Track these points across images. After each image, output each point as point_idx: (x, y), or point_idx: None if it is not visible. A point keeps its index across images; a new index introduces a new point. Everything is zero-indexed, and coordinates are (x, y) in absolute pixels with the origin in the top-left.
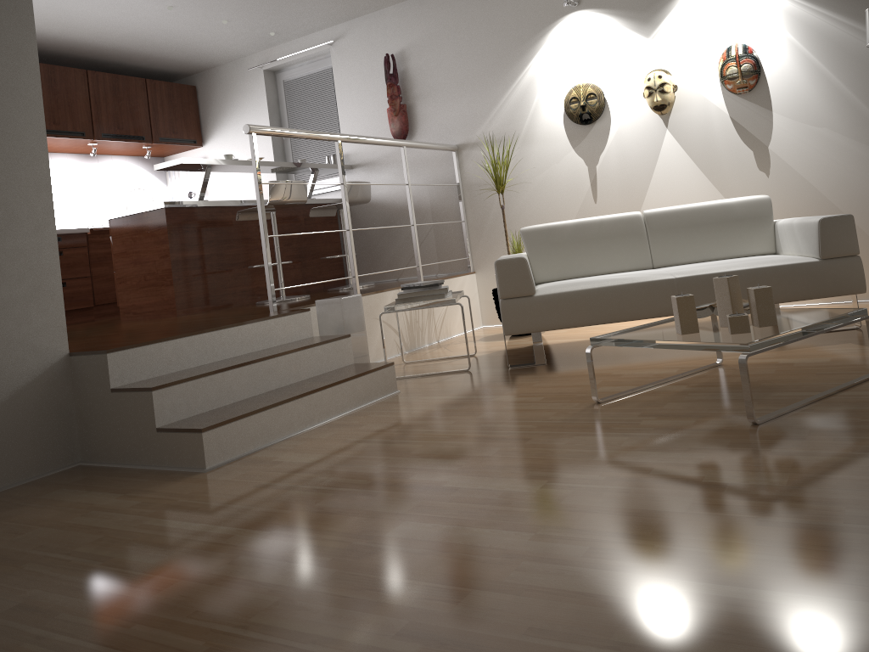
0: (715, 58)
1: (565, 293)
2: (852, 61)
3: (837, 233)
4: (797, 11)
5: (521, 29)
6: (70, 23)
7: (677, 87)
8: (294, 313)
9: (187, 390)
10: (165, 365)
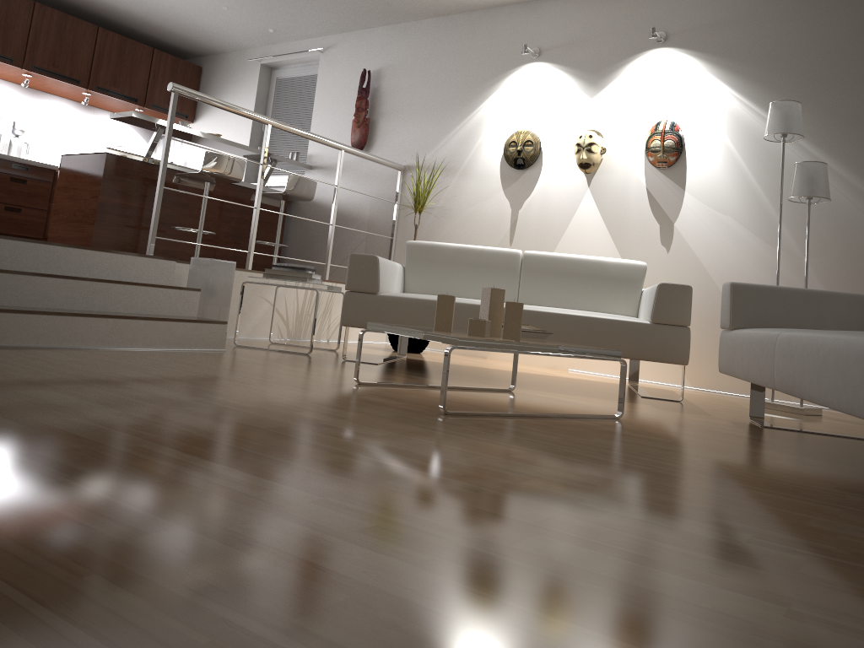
0: (646, 129)
1: (406, 298)
2: (766, 157)
3: (672, 300)
4: (727, 100)
5: (484, 69)
6: None
7: (606, 150)
8: (158, 258)
9: None
10: None
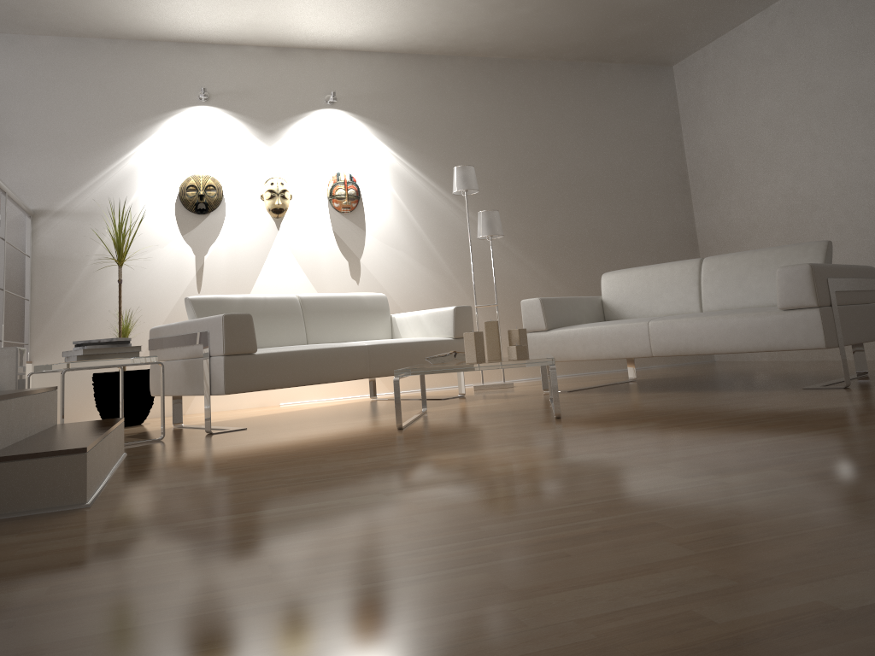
0: (326, 179)
1: (283, 352)
2: (422, 204)
3: (464, 318)
4: (389, 158)
5: (140, 105)
6: None
7: (292, 197)
8: None
9: None
10: None
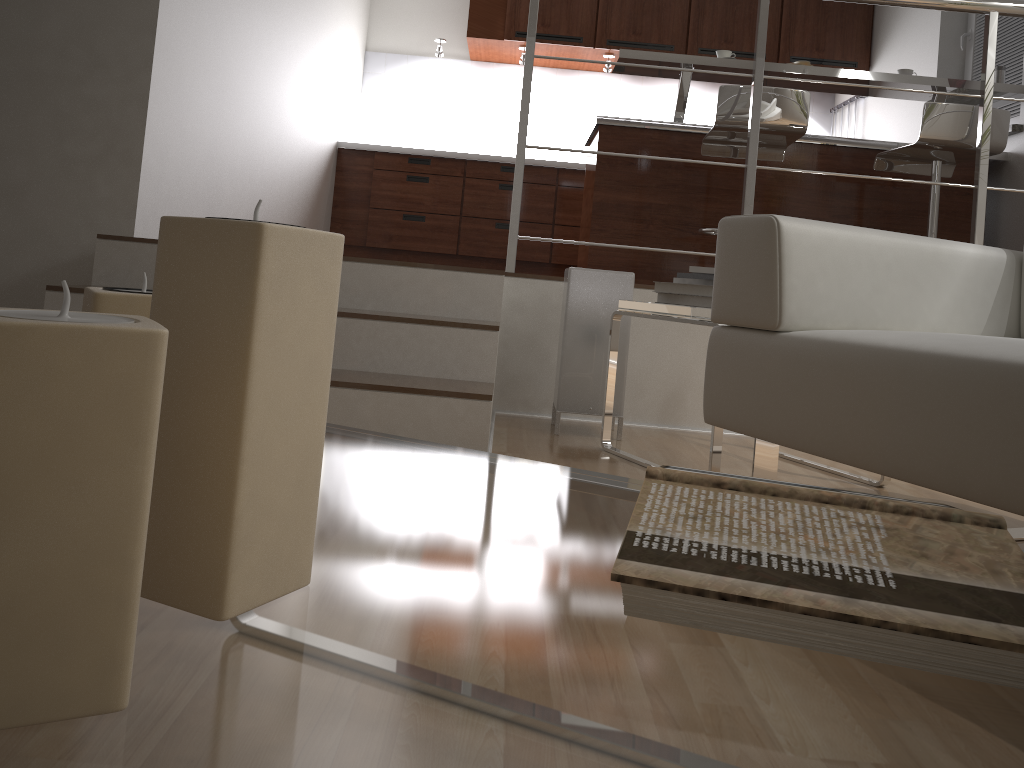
0: None
1: (846, 346)
2: None
3: None
4: None
5: None
6: None
7: None
8: (463, 271)
9: None
10: None
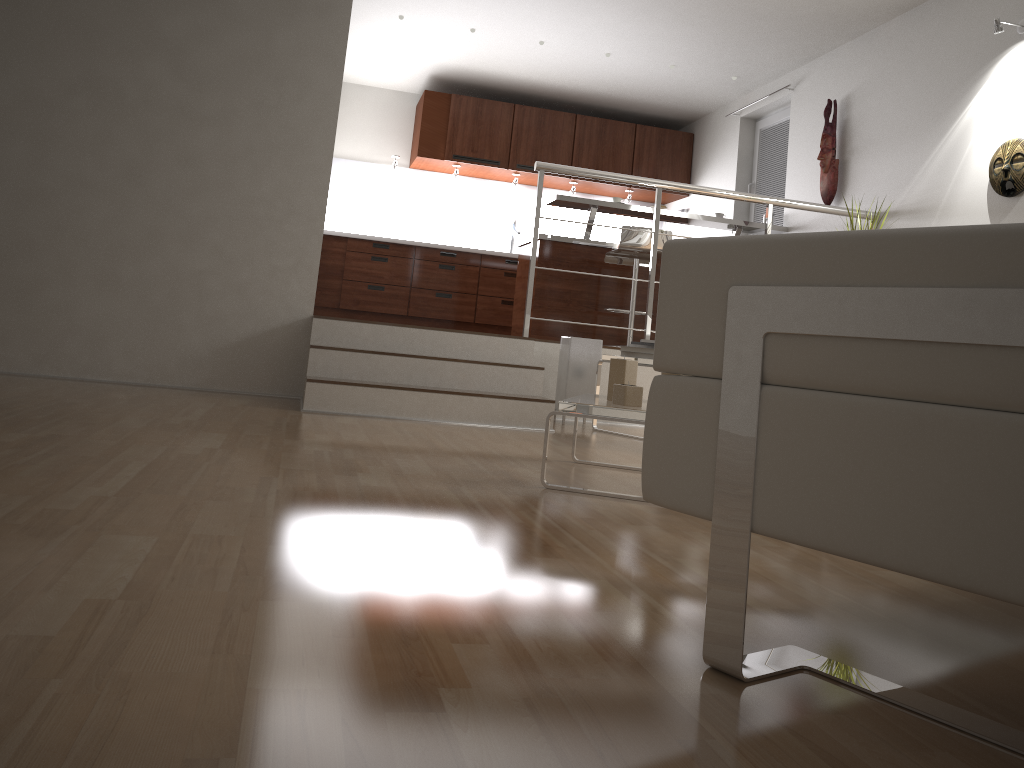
0: None
1: None
2: None
3: None
4: None
5: (961, 66)
6: (539, 71)
7: None
8: (513, 338)
9: (342, 357)
10: (361, 341)
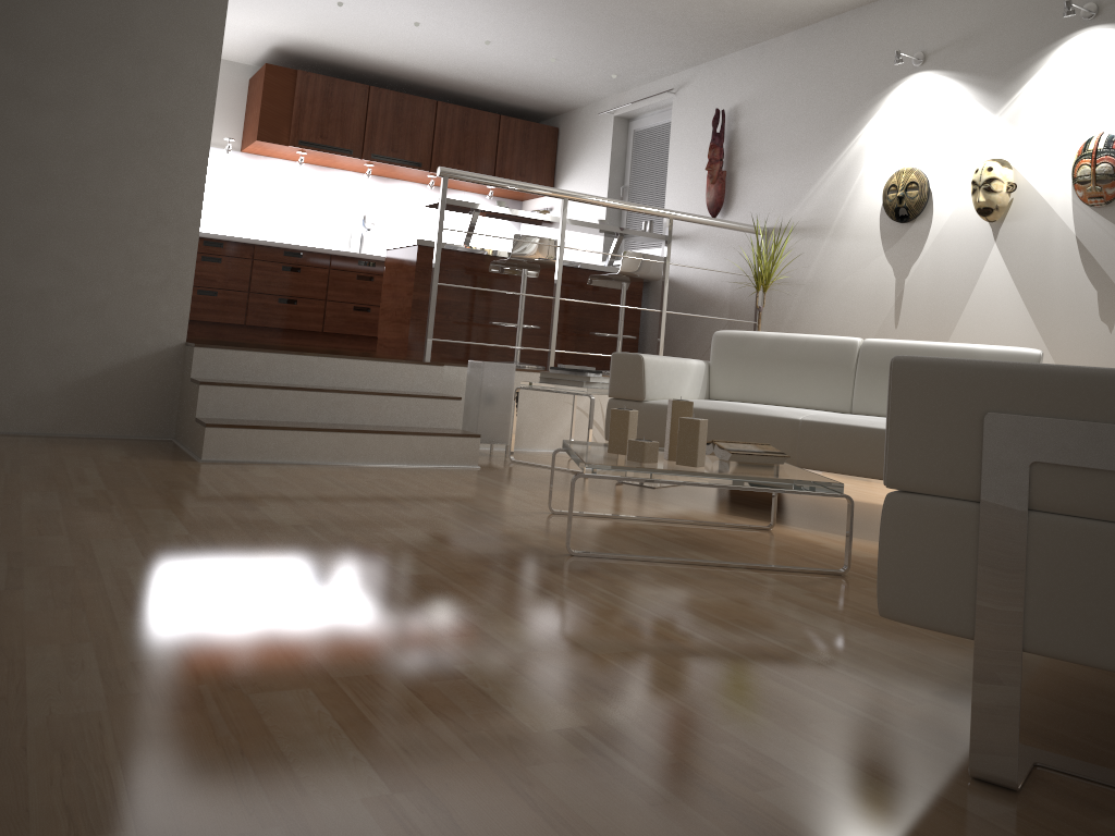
0: (1072, 151)
1: None
2: None
3: None
4: None
5: (856, 90)
6: (405, 53)
7: (1016, 187)
8: (422, 364)
9: (238, 394)
10: (252, 373)
